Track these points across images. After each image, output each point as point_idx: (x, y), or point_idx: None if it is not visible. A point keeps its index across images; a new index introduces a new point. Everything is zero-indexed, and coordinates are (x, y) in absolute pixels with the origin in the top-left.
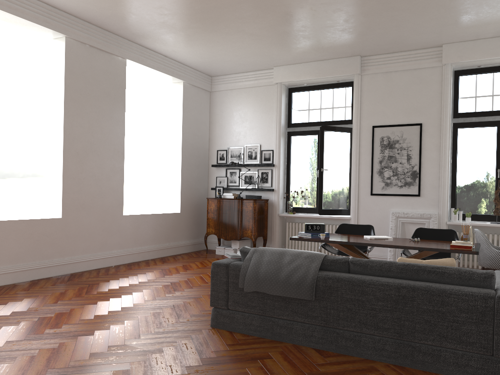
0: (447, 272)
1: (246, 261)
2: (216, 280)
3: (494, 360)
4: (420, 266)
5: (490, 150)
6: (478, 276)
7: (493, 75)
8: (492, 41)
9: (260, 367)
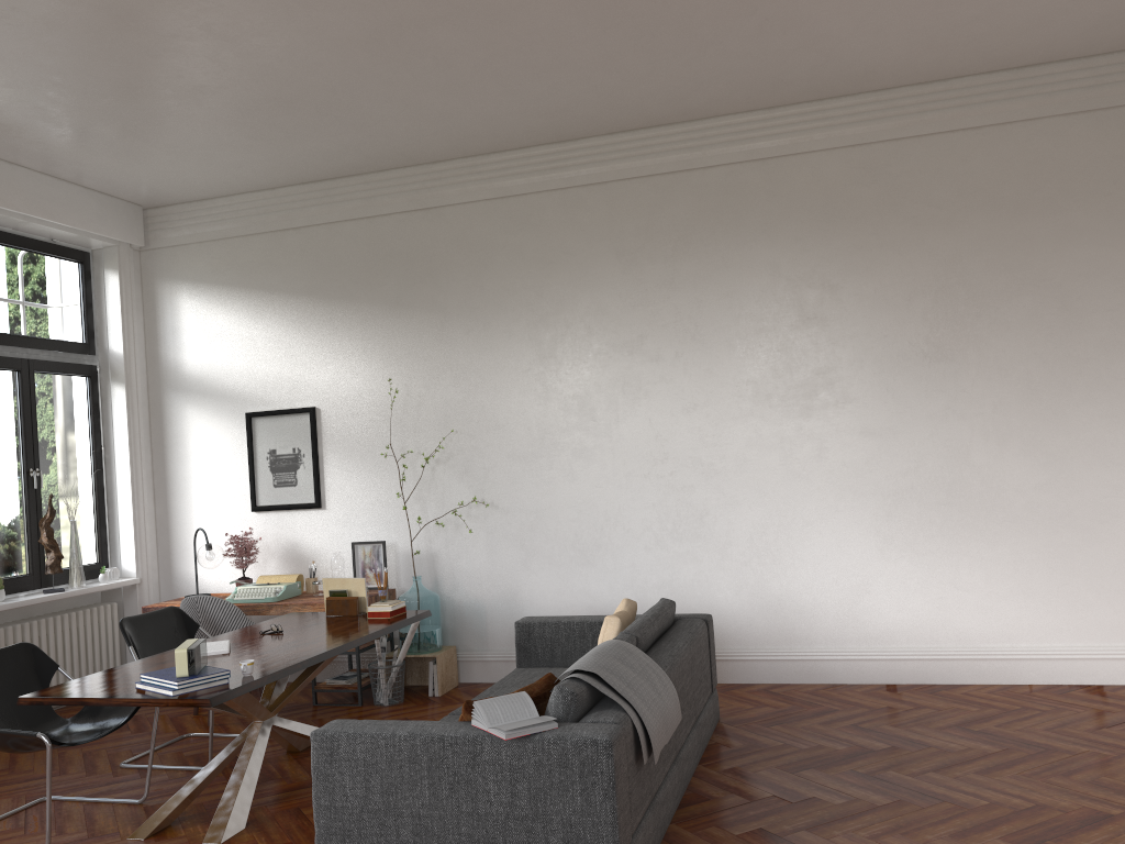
0: (668, 612)
1: (621, 702)
2: (620, 781)
3: (713, 696)
4: (659, 613)
5: (12, 424)
6: (674, 607)
7: (4, 251)
8: (43, 182)
9: (812, 830)
